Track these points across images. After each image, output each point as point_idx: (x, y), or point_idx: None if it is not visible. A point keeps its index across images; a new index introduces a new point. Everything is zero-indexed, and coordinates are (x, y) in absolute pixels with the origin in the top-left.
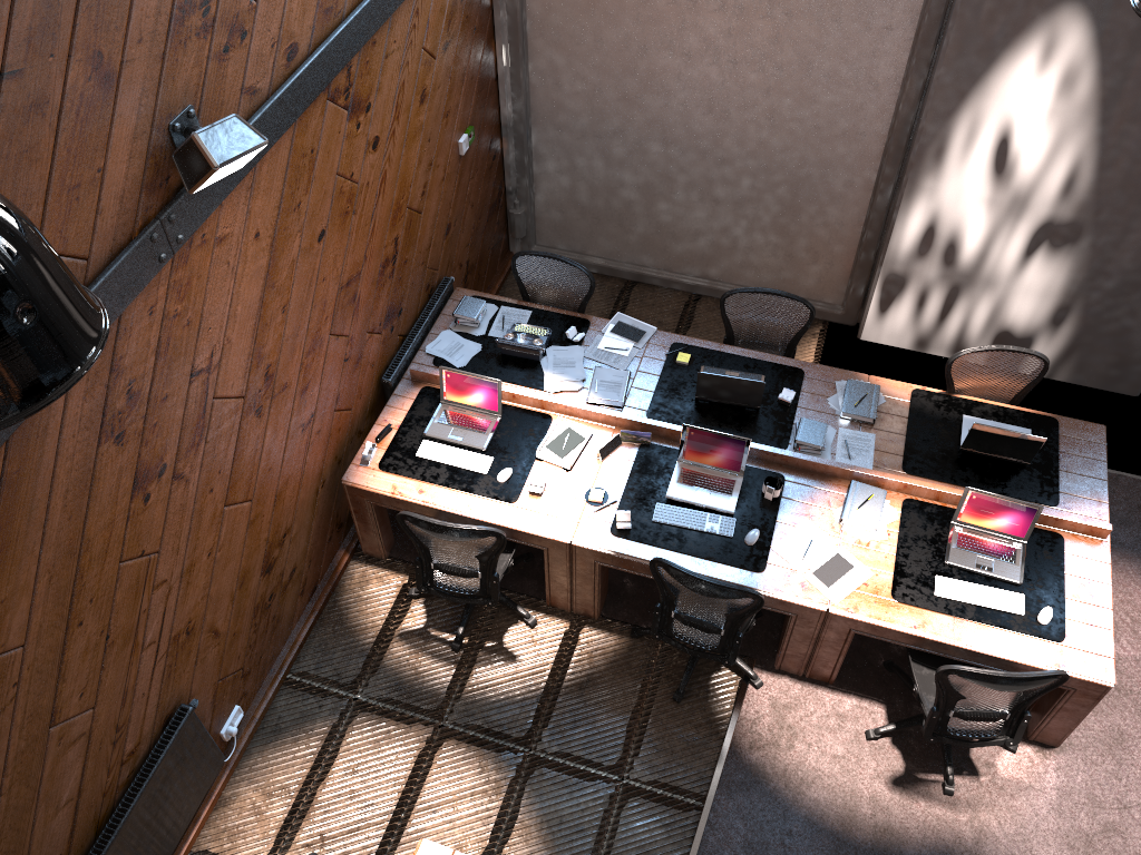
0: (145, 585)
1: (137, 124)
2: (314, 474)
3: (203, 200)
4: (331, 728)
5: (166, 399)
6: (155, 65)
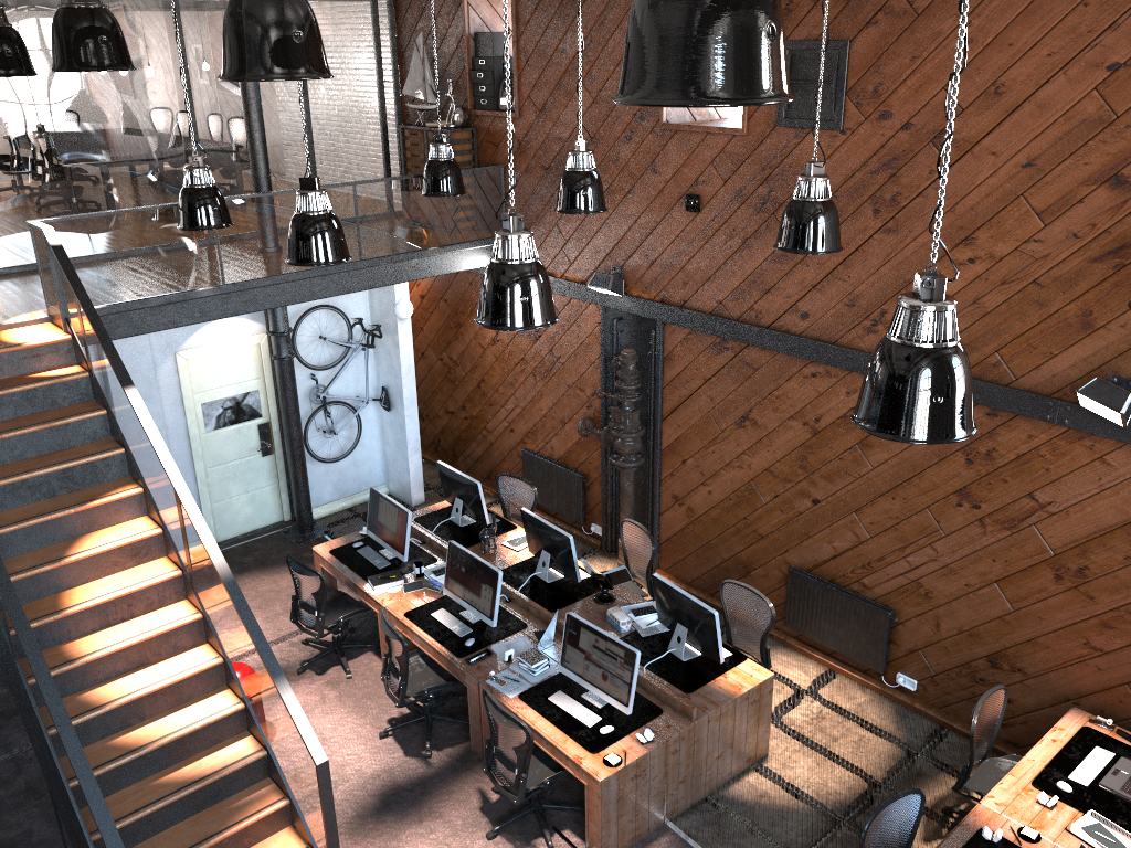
0: (927, 535)
1: (1089, 356)
2: (1072, 684)
3: (1096, 423)
4: (896, 737)
5: (1005, 482)
6: (1124, 343)
